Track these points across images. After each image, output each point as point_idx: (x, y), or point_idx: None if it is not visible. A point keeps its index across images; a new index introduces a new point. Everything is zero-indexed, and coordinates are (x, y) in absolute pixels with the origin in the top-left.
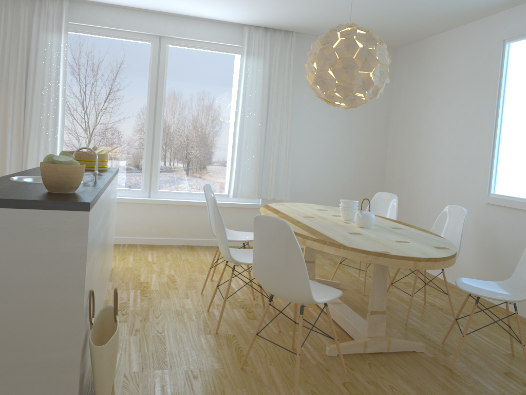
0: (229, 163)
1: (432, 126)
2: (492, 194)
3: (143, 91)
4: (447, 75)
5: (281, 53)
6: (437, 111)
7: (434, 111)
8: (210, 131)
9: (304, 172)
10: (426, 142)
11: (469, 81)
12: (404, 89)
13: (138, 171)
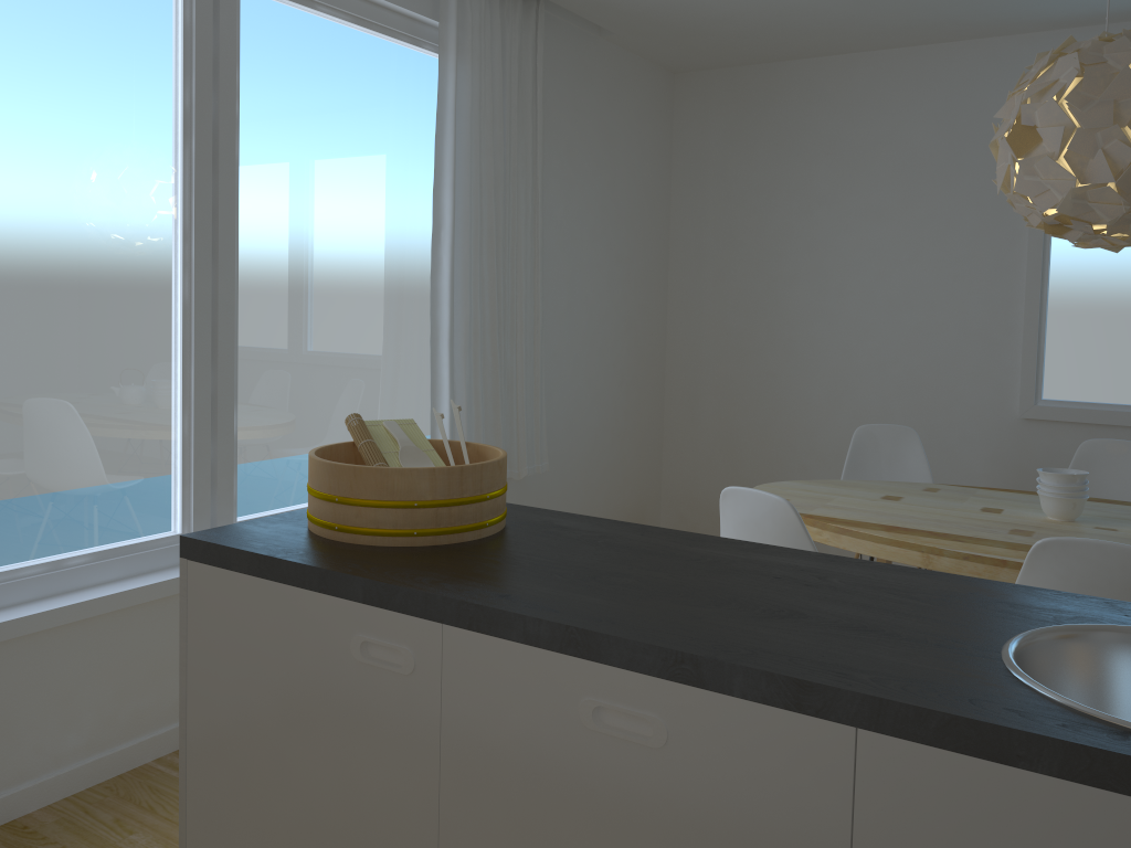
0: (406, 389)
1: (832, 261)
2: (1047, 400)
3: (164, 154)
4: (870, 151)
5: (519, 56)
6: (847, 227)
7: (836, 227)
8: (361, 294)
9: (556, 388)
10: (814, 294)
11: (946, 168)
12: (715, 171)
13: (166, 464)
